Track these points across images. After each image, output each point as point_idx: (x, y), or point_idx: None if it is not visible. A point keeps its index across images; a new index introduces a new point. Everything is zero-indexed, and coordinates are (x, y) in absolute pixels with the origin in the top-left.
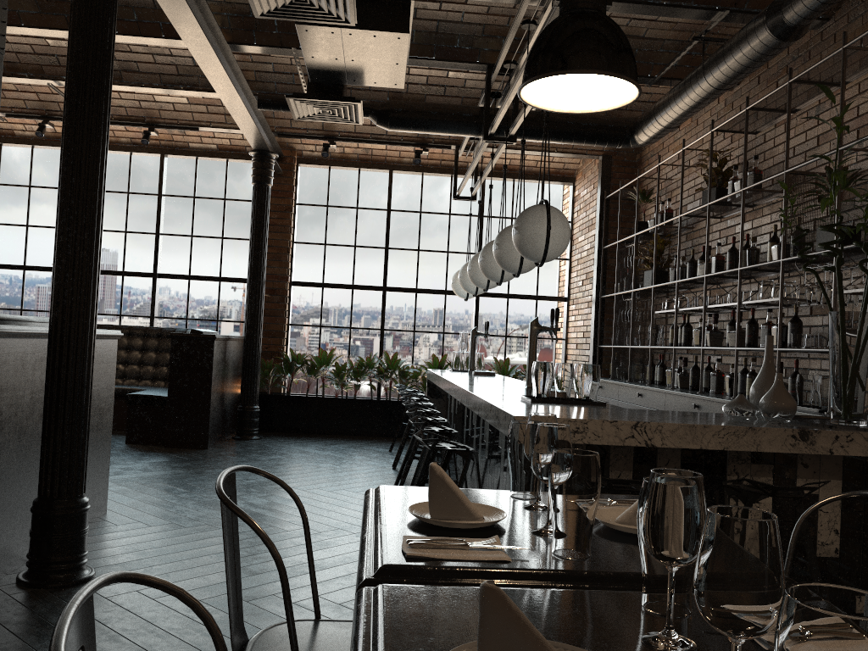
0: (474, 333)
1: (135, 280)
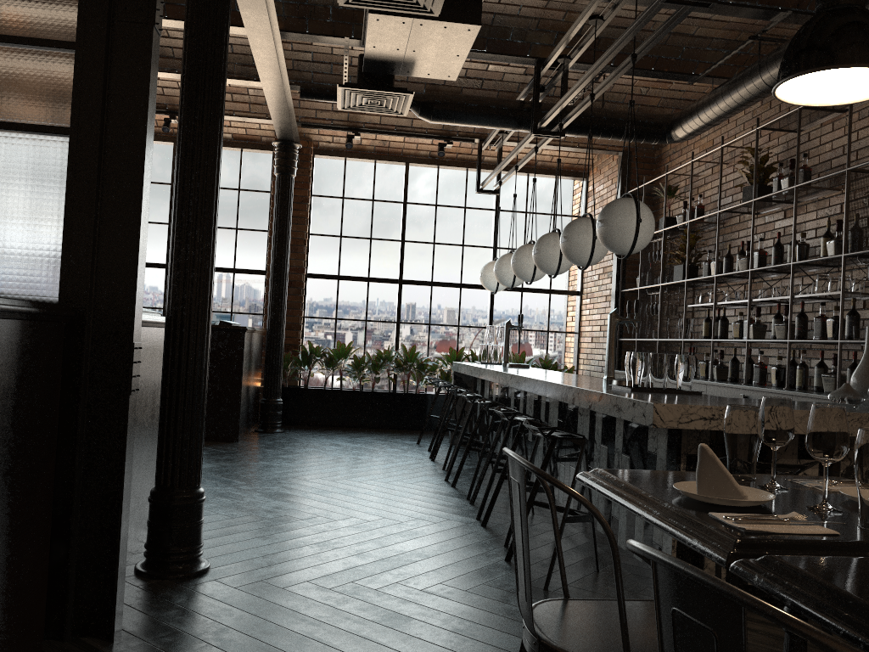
0: (508, 326)
1: (146, 271)
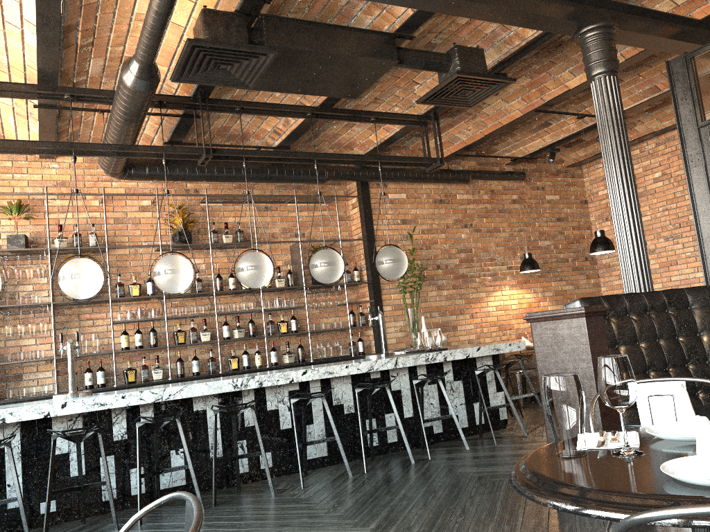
0: (74, 346)
1: None
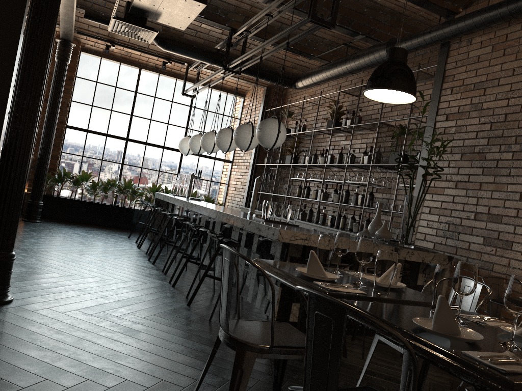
0: (192, 176)
1: None
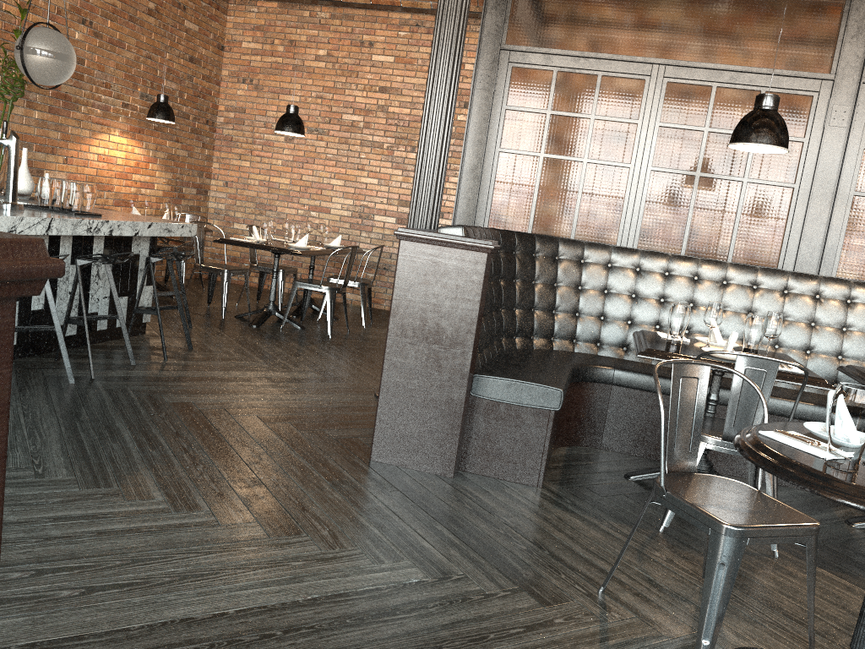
0: None
1: None
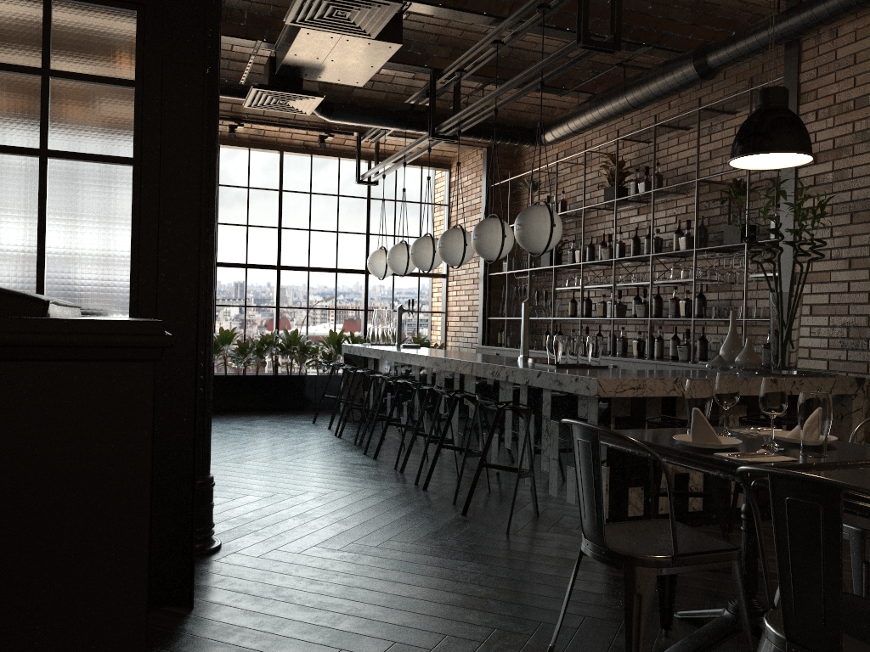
0: (400, 310)
1: None
